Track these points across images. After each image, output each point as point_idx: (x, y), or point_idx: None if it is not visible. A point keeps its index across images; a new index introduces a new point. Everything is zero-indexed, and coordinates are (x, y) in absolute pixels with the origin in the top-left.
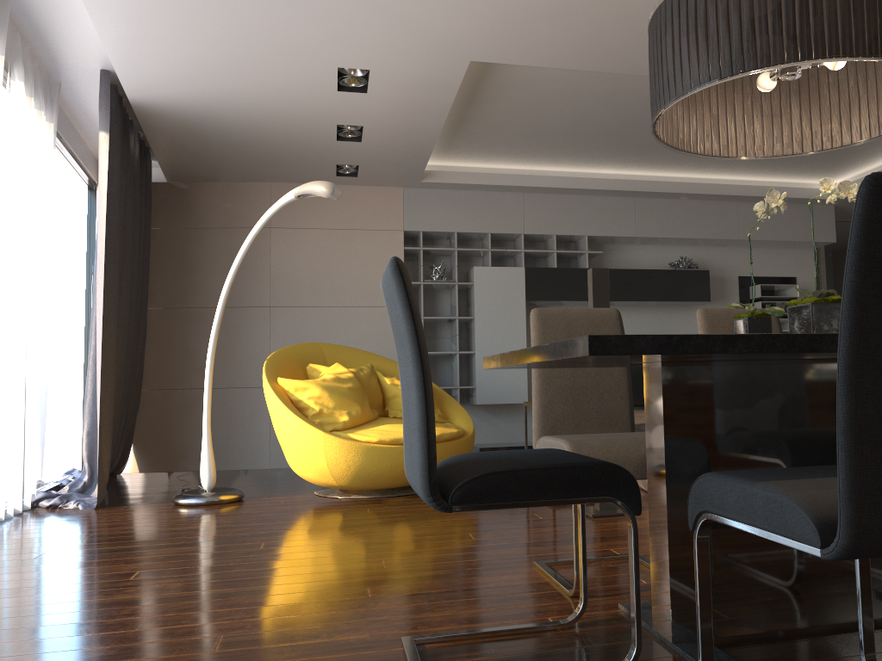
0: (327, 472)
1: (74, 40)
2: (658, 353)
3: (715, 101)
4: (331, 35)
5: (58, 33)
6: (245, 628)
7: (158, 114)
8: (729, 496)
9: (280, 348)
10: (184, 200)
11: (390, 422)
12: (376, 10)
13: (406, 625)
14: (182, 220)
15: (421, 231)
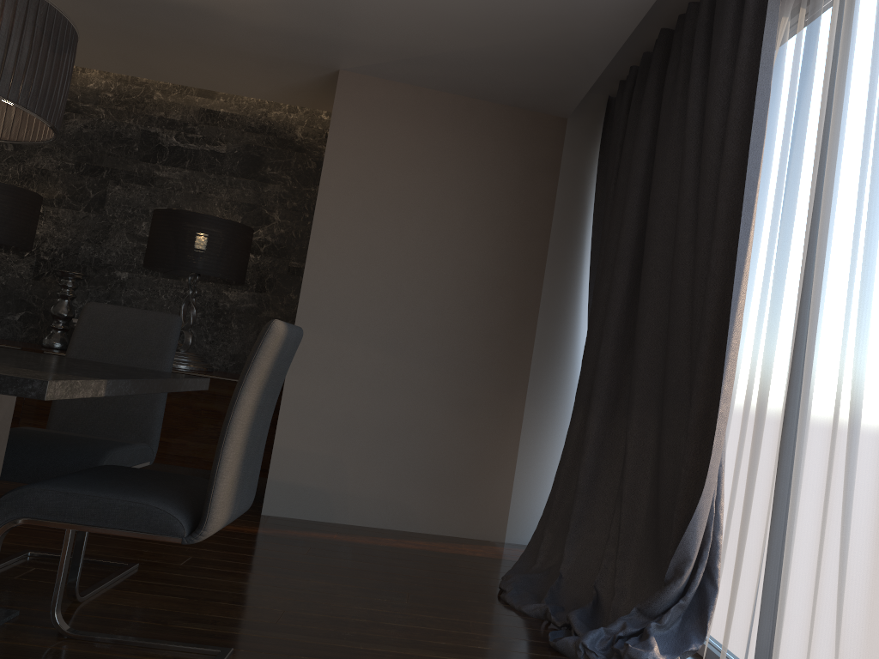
0: None
1: None
2: None
3: (5, 114)
4: None
5: None
6: None
7: None
8: (126, 456)
9: None
10: None
11: None
12: None
13: None
14: None
15: None
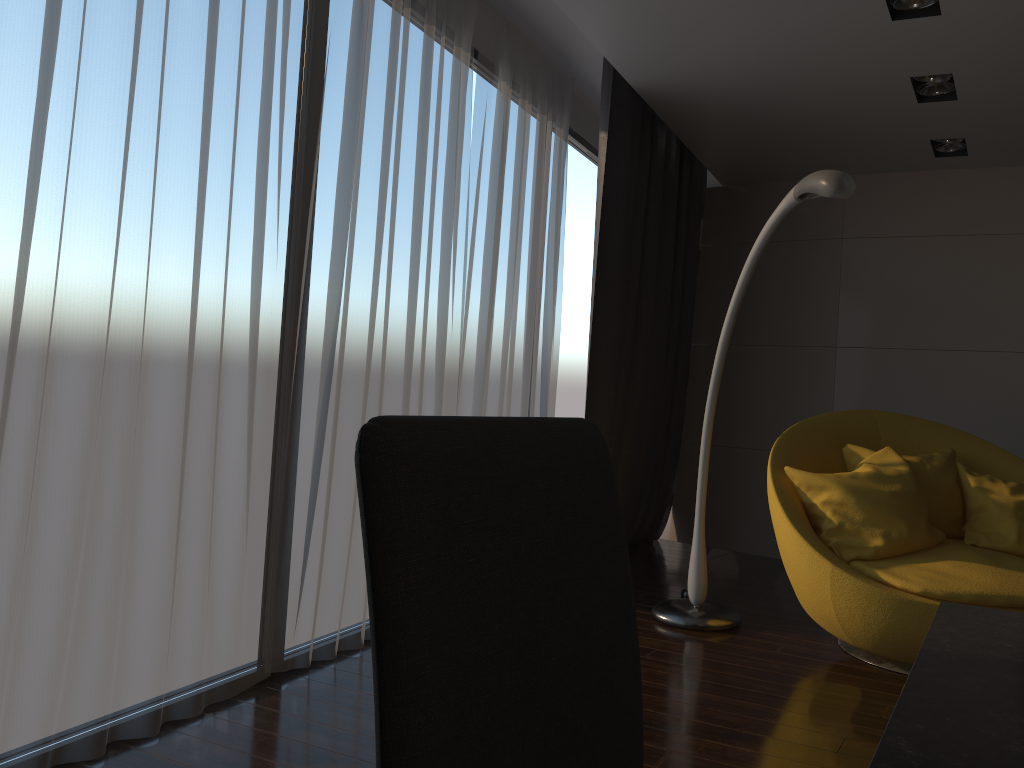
0: (837, 625)
1: (560, 19)
2: None
3: None
4: None
5: (540, 13)
6: None
7: (671, 99)
8: None
9: (846, 404)
10: (740, 208)
11: (958, 556)
12: None
13: None
14: (736, 234)
15: None
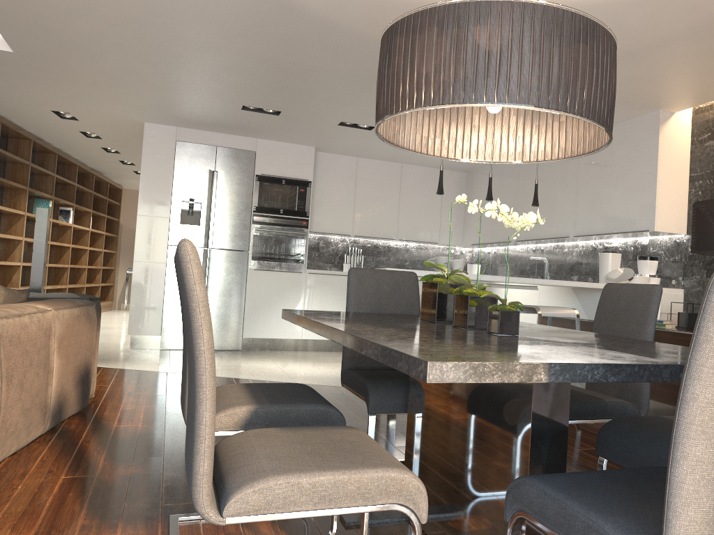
0: None
1: None
2: None
3: (550, 122)
4: None
5: None
6: None
7: None
8: None
9: None
10: None
11: None
12: None
13: None
14: None
15: None
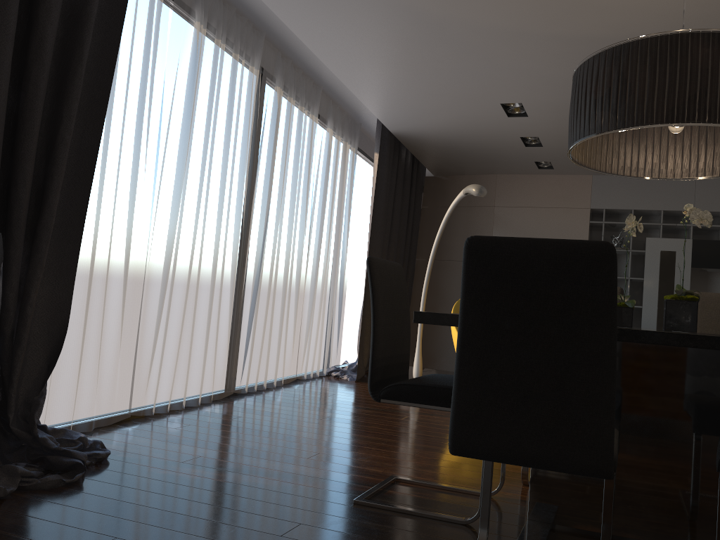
0: None
1: (358, 100)
2: (454, 325)
3: (600, 151)
4: (485, 86)
5: (349, 98)
6: (334, 453)
7: (409, 138)
8: None
9: None
10: (443, 188)
11: None
12: (504, 69)
13: (407, 472)
14: (440, 201)
15: (604, 208)
